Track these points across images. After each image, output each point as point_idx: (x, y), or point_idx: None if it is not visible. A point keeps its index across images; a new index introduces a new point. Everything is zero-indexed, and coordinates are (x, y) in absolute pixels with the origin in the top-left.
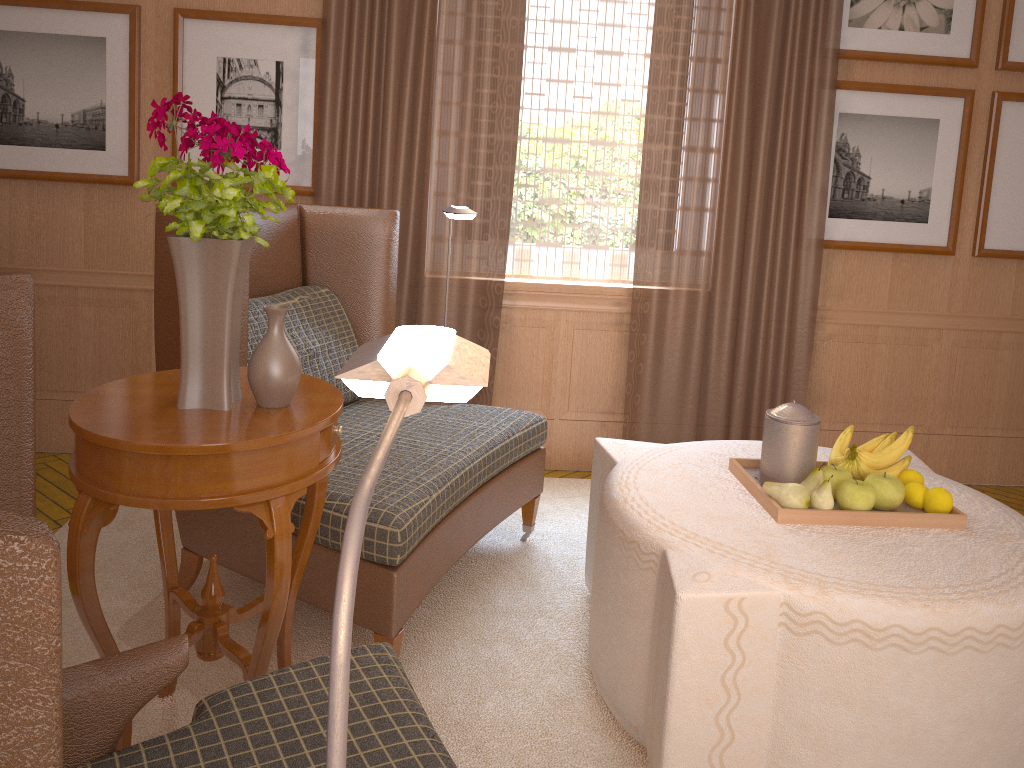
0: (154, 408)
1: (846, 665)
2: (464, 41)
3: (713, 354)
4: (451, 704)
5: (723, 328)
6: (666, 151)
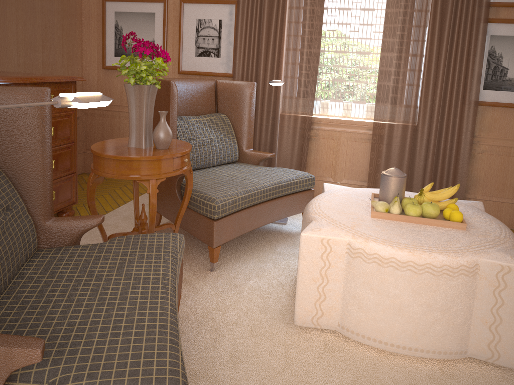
0: (120, 146)
1: (371, 272)
2: (297, 7)
3: (416, 156)
4: (236, 278)
5: (422, 144)
6: (394, 56)
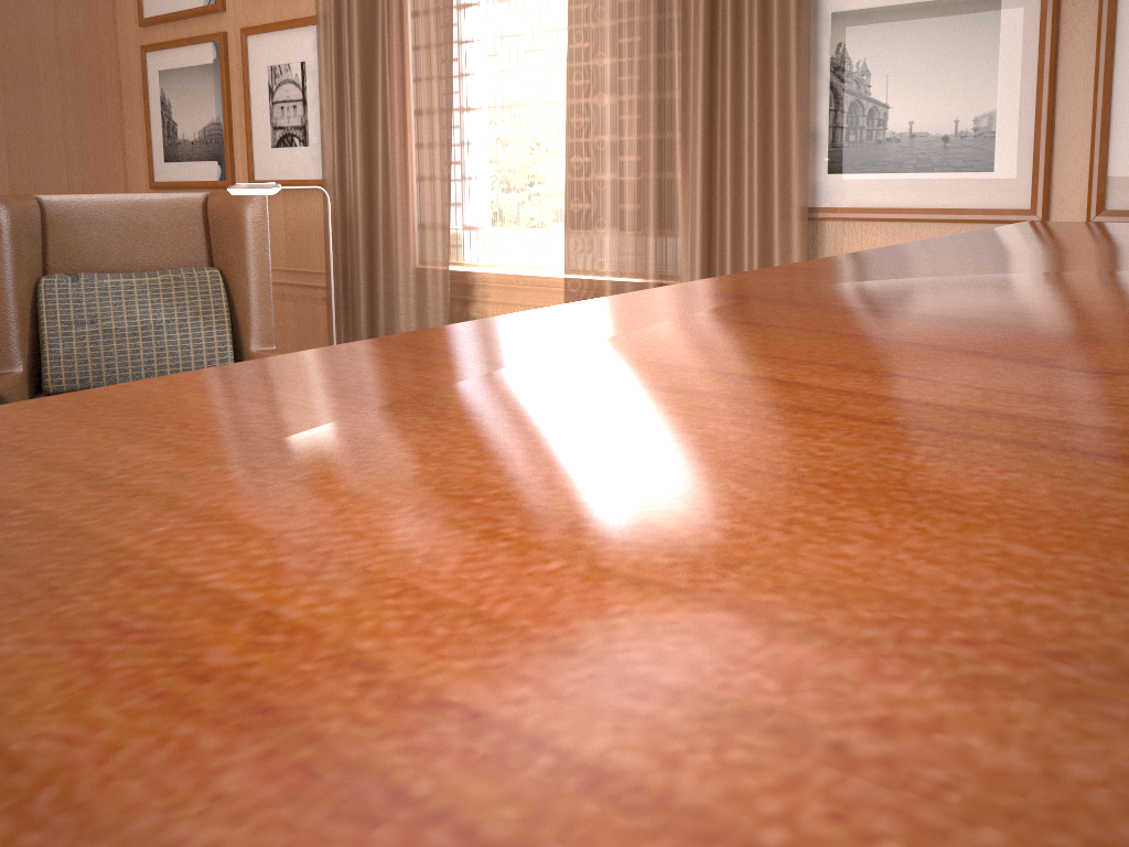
0: None
1: None
2: (414, 10)
3: None
4: None
5: None
6: (609, 103)
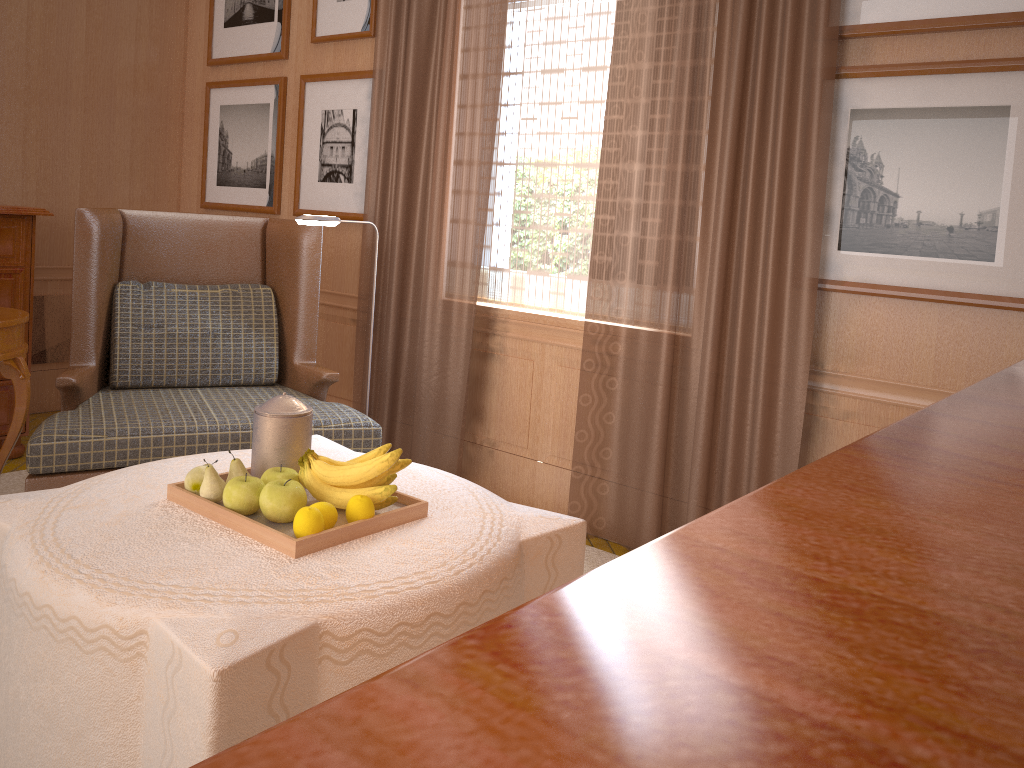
0: None
1: None
2: (464, 74)
3: (687, 414)
4: None
5: (698, 383)
6: (637, 170)
